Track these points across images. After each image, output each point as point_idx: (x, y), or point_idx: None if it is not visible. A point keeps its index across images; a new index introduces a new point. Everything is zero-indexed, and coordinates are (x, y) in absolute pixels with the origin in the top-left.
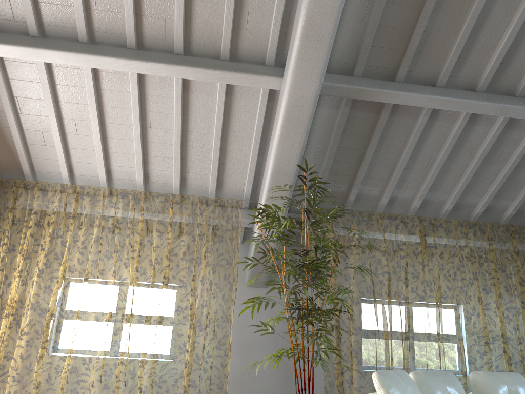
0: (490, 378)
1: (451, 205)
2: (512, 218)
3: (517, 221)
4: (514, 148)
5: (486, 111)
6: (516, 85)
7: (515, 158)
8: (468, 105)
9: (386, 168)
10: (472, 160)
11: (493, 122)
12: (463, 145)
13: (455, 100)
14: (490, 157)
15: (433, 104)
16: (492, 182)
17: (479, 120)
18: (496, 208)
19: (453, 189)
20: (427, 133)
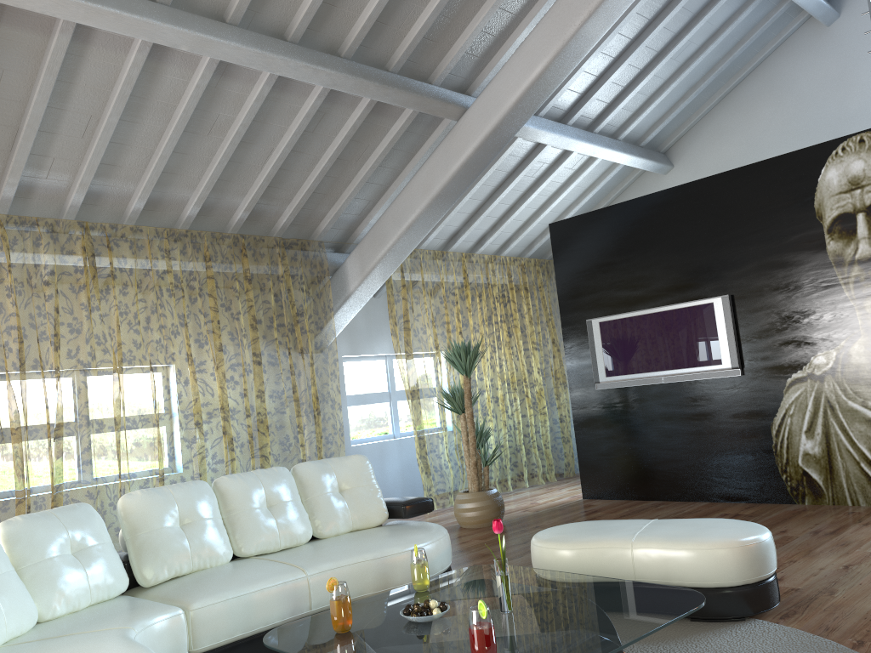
0: (153, 499)
1: (143, 202)
2: (246, 223)
3: (253, 228)
4: (236, 111)
5: (174, 42)
6: (226, 3)
7: (237, 129)
8: (139, 27)
9: (2, 128)
10: (169, 126)
11: (197, 63)
12: (149, 98)
13: (112, 12)
14: (199, 123)
15: (70, 13)
16: (208, 165)
17: (171, 56)
18: (220, 208)
19: (143, 175)
20: (76, 67)
